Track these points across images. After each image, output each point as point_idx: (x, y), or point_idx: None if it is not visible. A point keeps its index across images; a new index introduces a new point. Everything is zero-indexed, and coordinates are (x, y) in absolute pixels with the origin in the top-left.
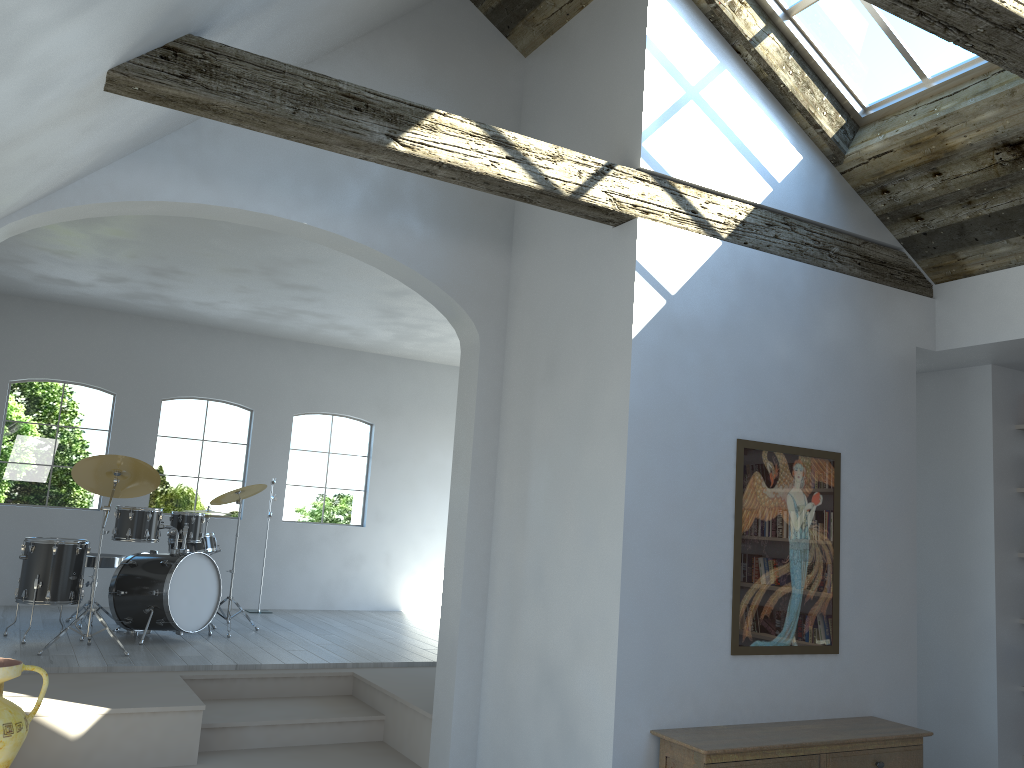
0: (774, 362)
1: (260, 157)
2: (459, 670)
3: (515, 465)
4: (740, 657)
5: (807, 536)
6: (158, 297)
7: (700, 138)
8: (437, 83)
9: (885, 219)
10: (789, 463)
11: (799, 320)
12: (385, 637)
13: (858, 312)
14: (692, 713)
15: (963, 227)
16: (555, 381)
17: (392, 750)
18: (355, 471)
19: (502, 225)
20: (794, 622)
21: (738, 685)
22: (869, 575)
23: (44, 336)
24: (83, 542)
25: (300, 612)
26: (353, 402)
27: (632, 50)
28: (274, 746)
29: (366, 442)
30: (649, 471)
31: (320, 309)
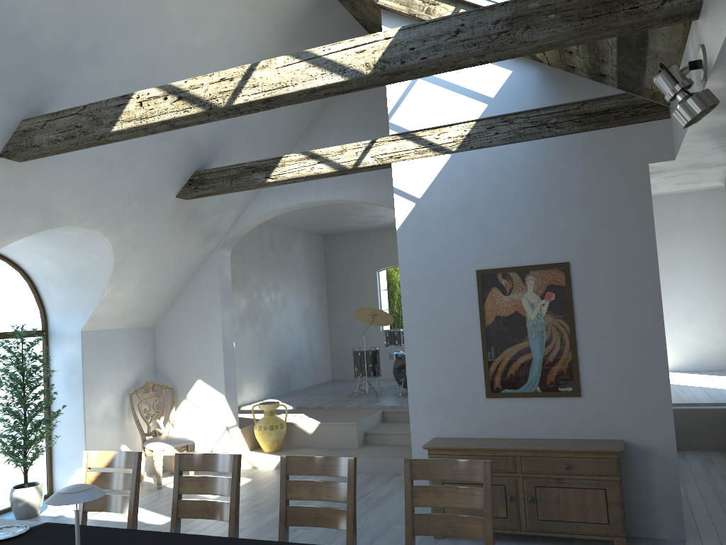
0: (501, 215)
1: None
2: None
3: None
4: (494, 399)
5: (543, 322)
6: None
7: (427, 98)
8: (374, 100)
9: (596, 80)
10: (521, 277)
11: (520, 182)
12: None
13: (578, 158)
14: (461, 430)
15: (622, 73)
16: None
17: None
18: None
19: None
20: (537, 377)
21: (494, 415)
22: (609, 342)
23: (386, 246)
24: (372, 348)
25: None
26: None
27: None
28: (403, 444)
29: None
30: (416, 300)
31: None
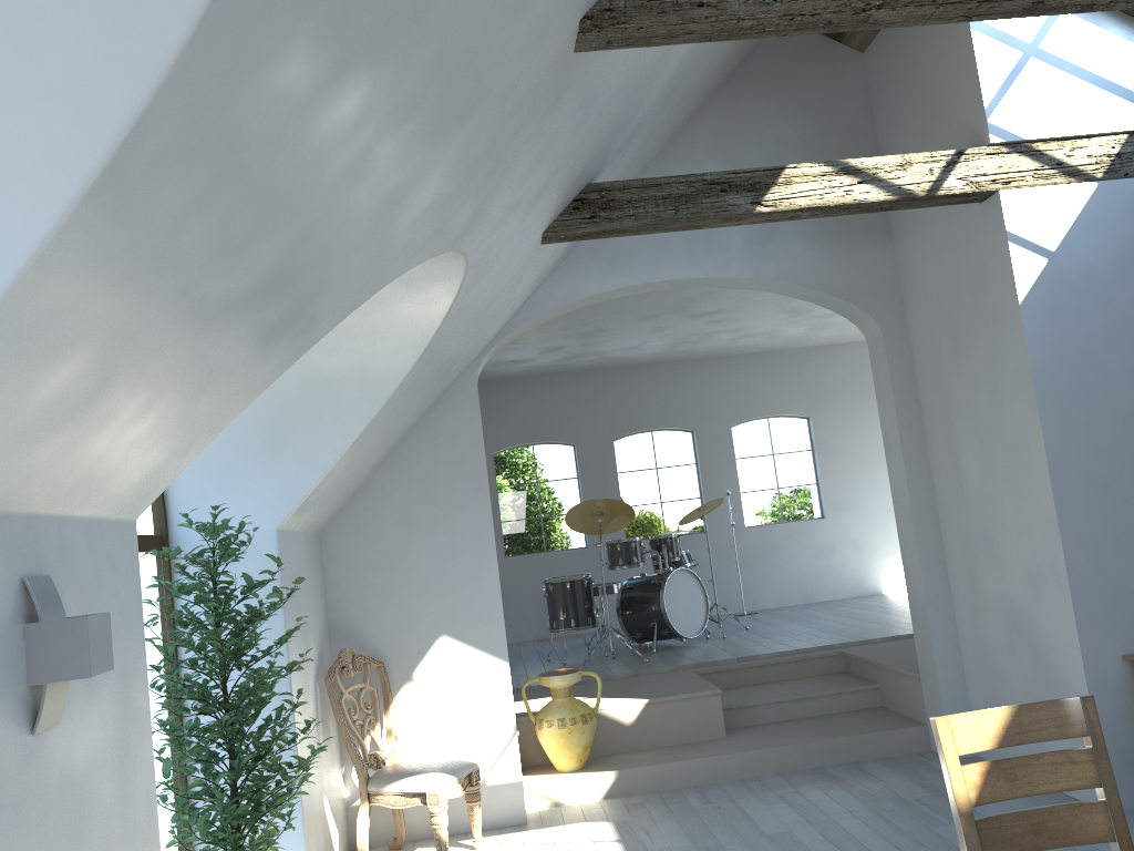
0: None
1: (653, 234)
2: (934, 631)
3: (942, 438)
4: None
5: None
6: (589, 353)
7: (1049, 90)
8: (785, 112)
9: None
10: None
11: None
12: (868, 618)
13: None
14: None
15: None
16: (960, 355)
17: (892, 712)
18: (802, 466)
19: (878, 219)
20: None
21: None
22: None
23: (507, 410)
24: (587, 576)
25: (783, 609)
26: (784, 401)
27: (958, 32)
28: (786, 719)
29: (806, 436)
30: (1065, 421)
31: (731, 326)
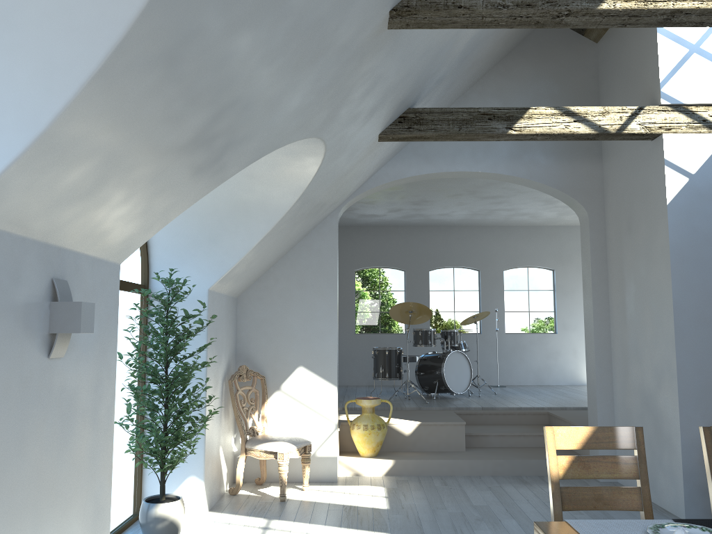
0: None
1: (452, 143)
2: (598, 402)
3: (617, 284)
4: None
5: None
6: (418, 215)
7: (703, 74)
8: (543, 76)
9: None
10: None
11: None
12: (572, 396)
13: None
14: None
15: None
16: (631, 234)
17: (571, 450)
18: (546, 300)
19: (594, 146)
20: None
21: None
22: None
23: (366, 245)
24: (399, 348)
25: (522, 386)
26: (539, 258)
27: (650, 34)
28: (505, 446)
29: (551, 281)
30: (688, 279)
31: (507, 206)
